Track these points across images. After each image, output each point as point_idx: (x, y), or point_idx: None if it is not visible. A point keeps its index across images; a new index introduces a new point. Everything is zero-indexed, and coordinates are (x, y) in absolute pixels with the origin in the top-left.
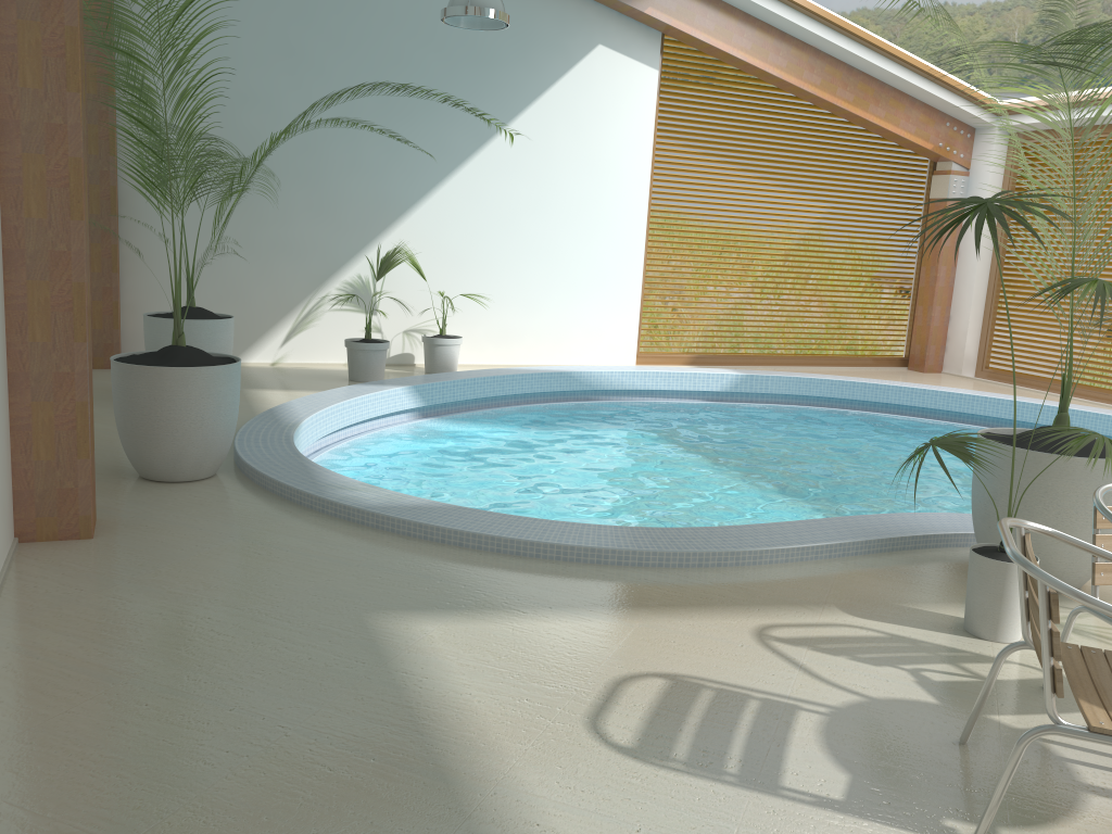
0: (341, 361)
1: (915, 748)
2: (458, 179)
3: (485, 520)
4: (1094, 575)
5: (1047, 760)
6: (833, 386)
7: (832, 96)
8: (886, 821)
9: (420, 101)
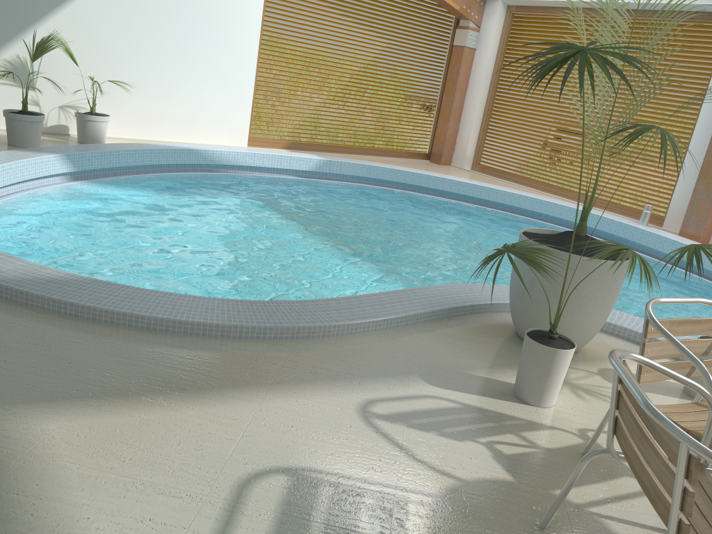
0: (3, 127)
1: None
2: None
3: (119, 295)
4: (640, 375)
5: None
6: (385, 171)
7: None
8: None
9: None
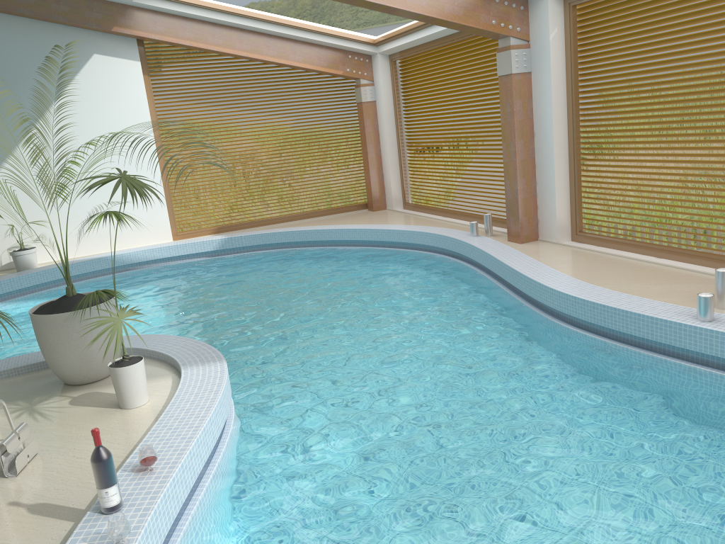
0: None
1: None
2: (19, 153)
3: None
4: None
5: None
6: (282, 235)
7: (260, 55)
8: None
9: None
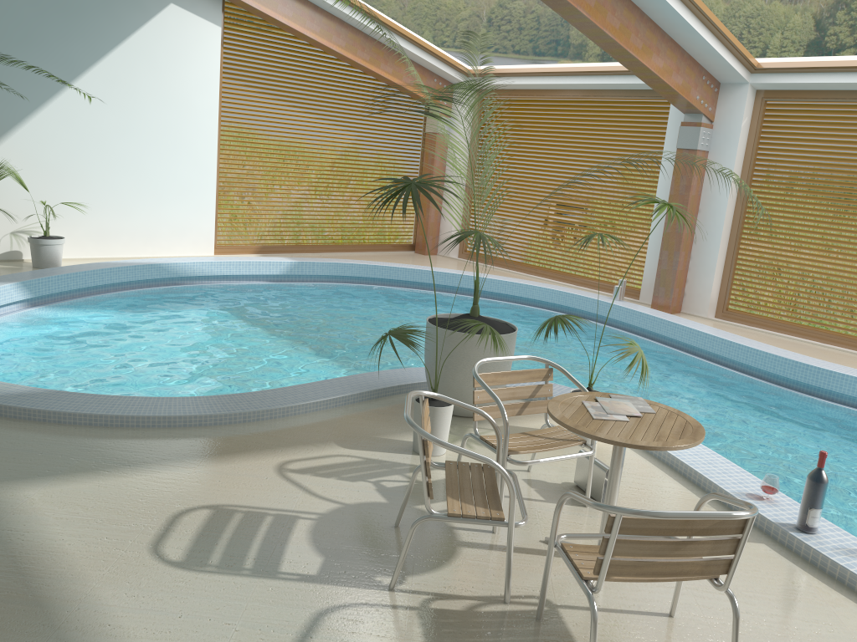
0: None
1: (368, 534)
2: (54, 107)
3: (80, 401)
4: (474, 415)
5: (443, 530)
6: (361, 268)
7: (354, 55)
8: (341, 583)
9: (14, 40)
